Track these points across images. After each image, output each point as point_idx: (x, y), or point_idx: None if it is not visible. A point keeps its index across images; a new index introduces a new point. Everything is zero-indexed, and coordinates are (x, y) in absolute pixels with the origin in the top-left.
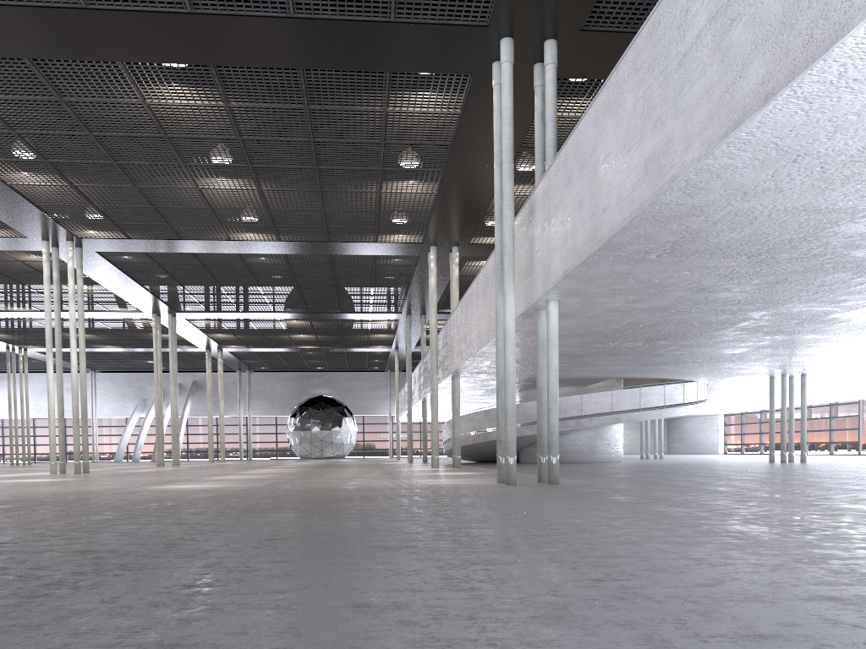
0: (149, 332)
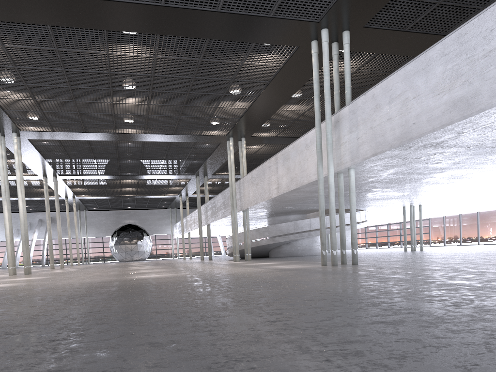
0: (34, 188)
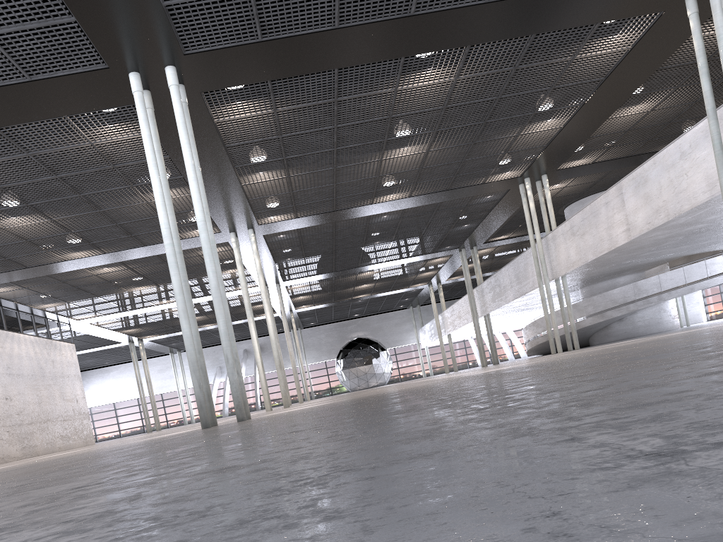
0: None
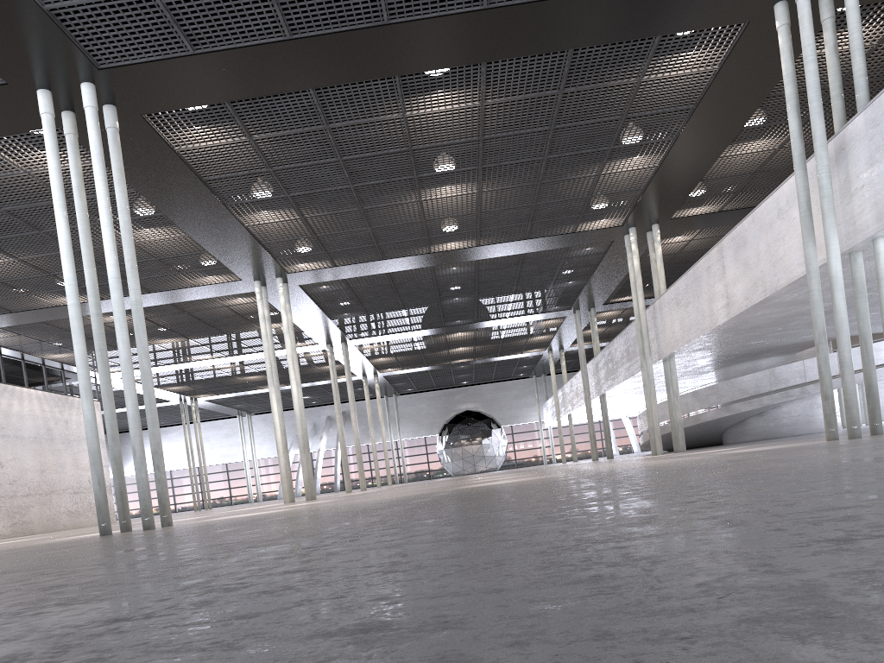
0: (315, 365)
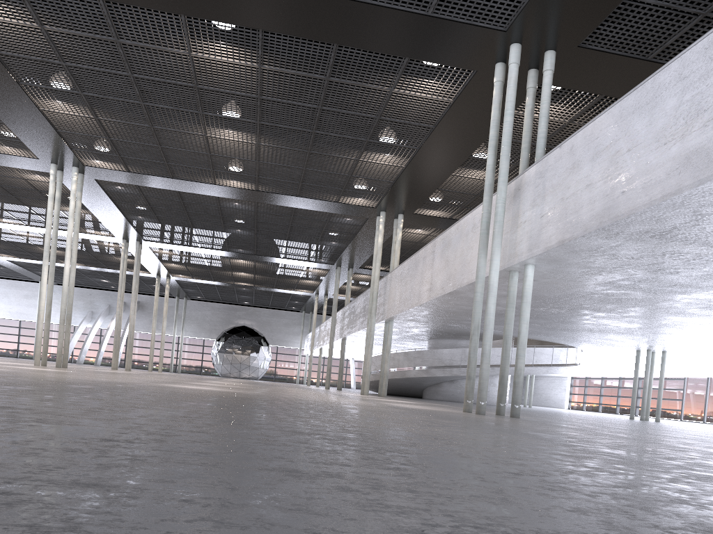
0: (113, 255)
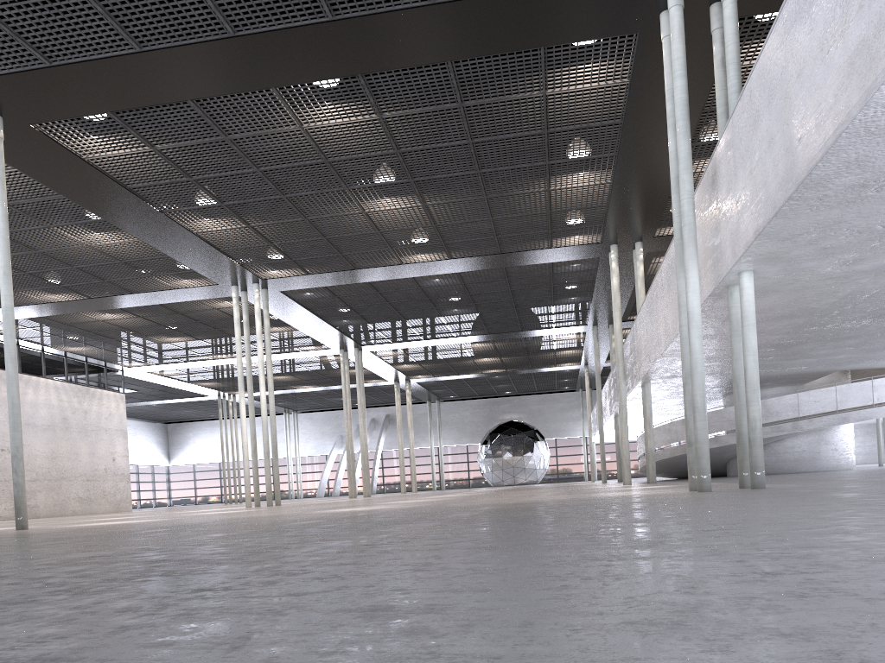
0: (339, 369)
